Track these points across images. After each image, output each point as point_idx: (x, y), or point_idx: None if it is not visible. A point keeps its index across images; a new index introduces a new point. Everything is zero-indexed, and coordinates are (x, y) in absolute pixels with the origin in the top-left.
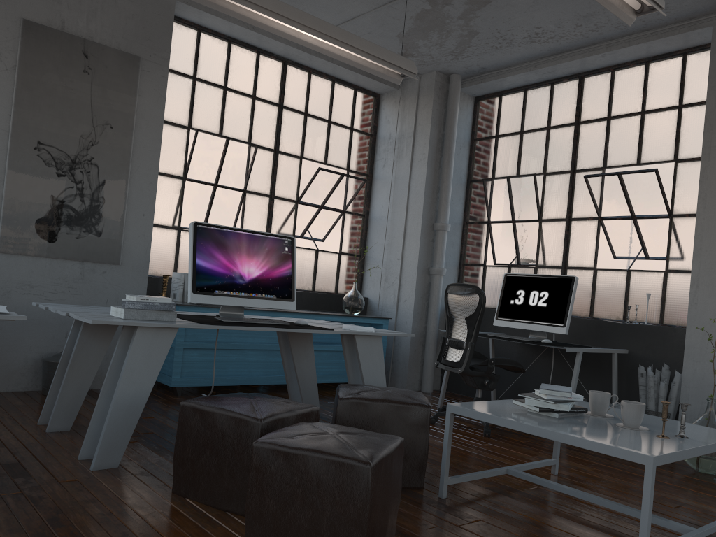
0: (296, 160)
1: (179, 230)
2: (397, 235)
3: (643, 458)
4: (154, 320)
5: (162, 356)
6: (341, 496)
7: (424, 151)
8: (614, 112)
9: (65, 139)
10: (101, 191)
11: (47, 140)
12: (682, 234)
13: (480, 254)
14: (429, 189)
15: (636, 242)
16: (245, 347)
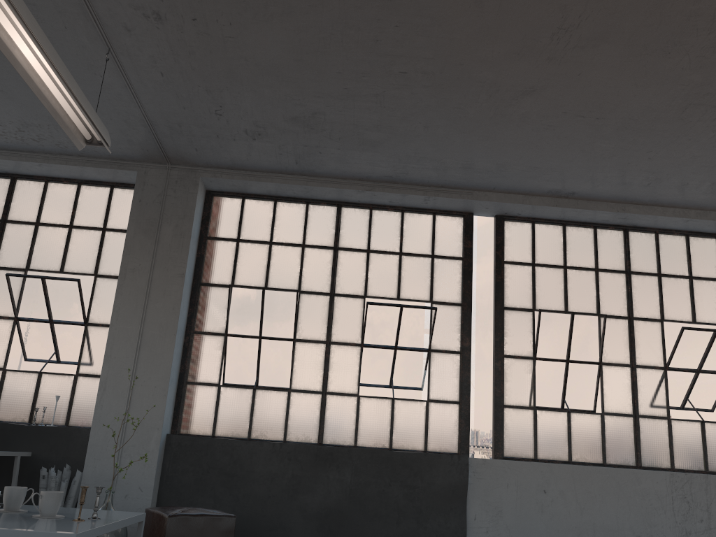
0: None
1: None
2: None
3: (67, 536)
4: None
5: None
6: None
7: None
8: (44, 220)
9: None
10: None
11: None
12: (94, 341)
13: None
14: None
15: (50, 346)
16: None
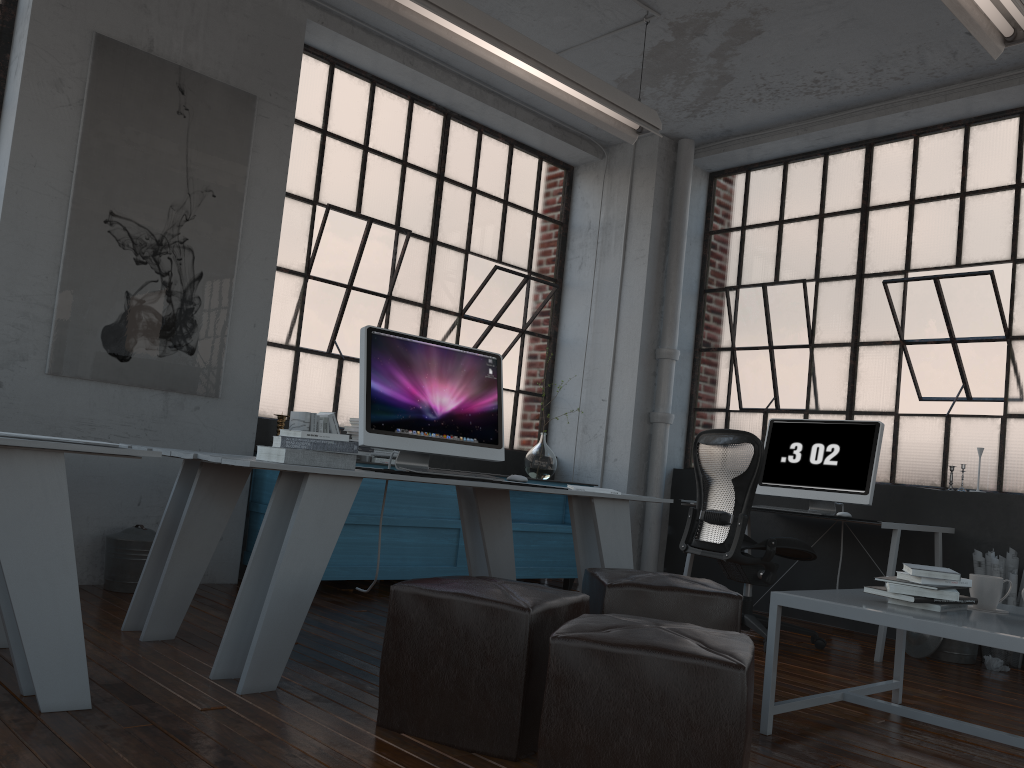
0: (459, 255)
1: (297, 351)
2: (602, 366)
3: None
4: (326, 467)
5: (340, 521)
6: (700, 717)
7: (643, 246)
8: (920, 194)
9: (148, 210)
10: (197, 289)
11: (124, 211)
12: None
13: (721, 395)
14: (650, 300)
15: (954, 377)
16: (398, 523)
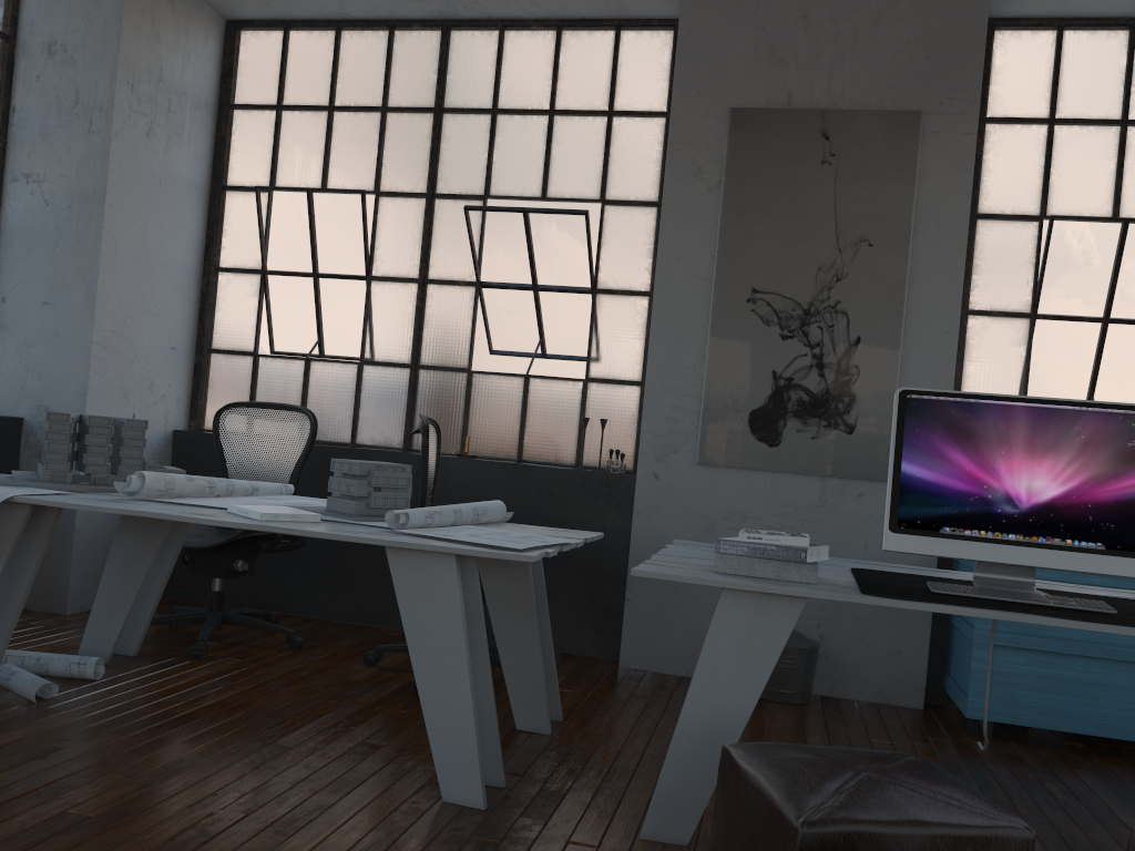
0: None
1: None
2: None
3: None
4: (773, 579)
5: (773, 650)
6: None
7: None
8: None
9: (792, 278)
10: (853, 356)
11: (766, 285)
12: None
13: None
14: None
15: None
16: None
